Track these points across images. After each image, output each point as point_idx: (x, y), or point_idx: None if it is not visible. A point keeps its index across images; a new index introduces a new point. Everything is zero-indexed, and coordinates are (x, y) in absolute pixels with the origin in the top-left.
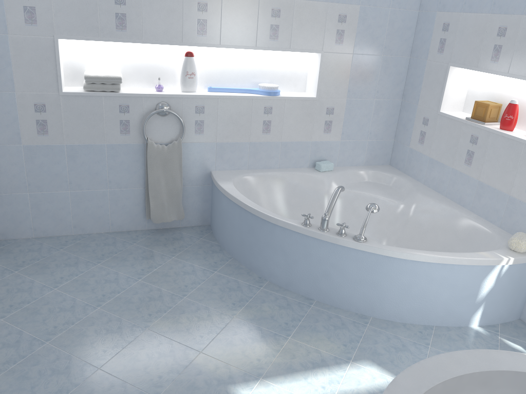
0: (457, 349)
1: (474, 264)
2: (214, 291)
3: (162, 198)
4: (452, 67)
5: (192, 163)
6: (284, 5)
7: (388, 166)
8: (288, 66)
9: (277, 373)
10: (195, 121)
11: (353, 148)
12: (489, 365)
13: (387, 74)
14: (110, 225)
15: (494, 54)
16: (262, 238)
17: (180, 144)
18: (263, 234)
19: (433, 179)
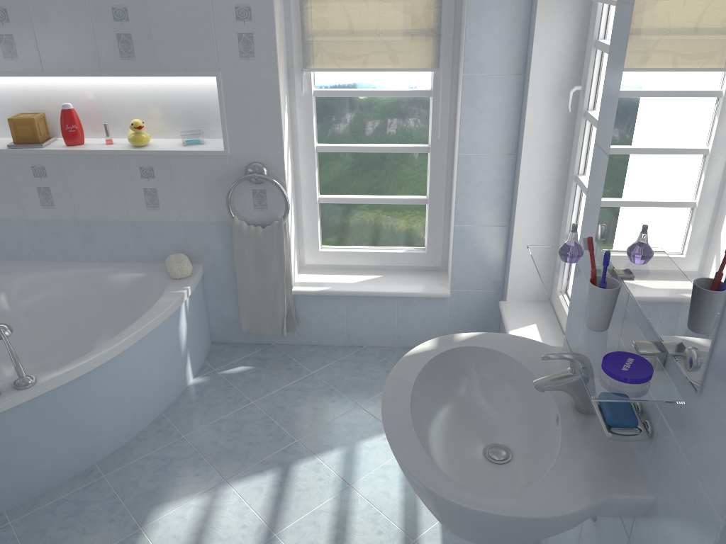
0: (207, 415)
1: (166, 318)
2: None
3: None
4: None
5: None
6: None
7: None
8: None
9: None
10: None
11: None
12: (406, 384)
13: None
14: None
15: (6, 48)
16: None
17: None
18: None
19: (2, 247)
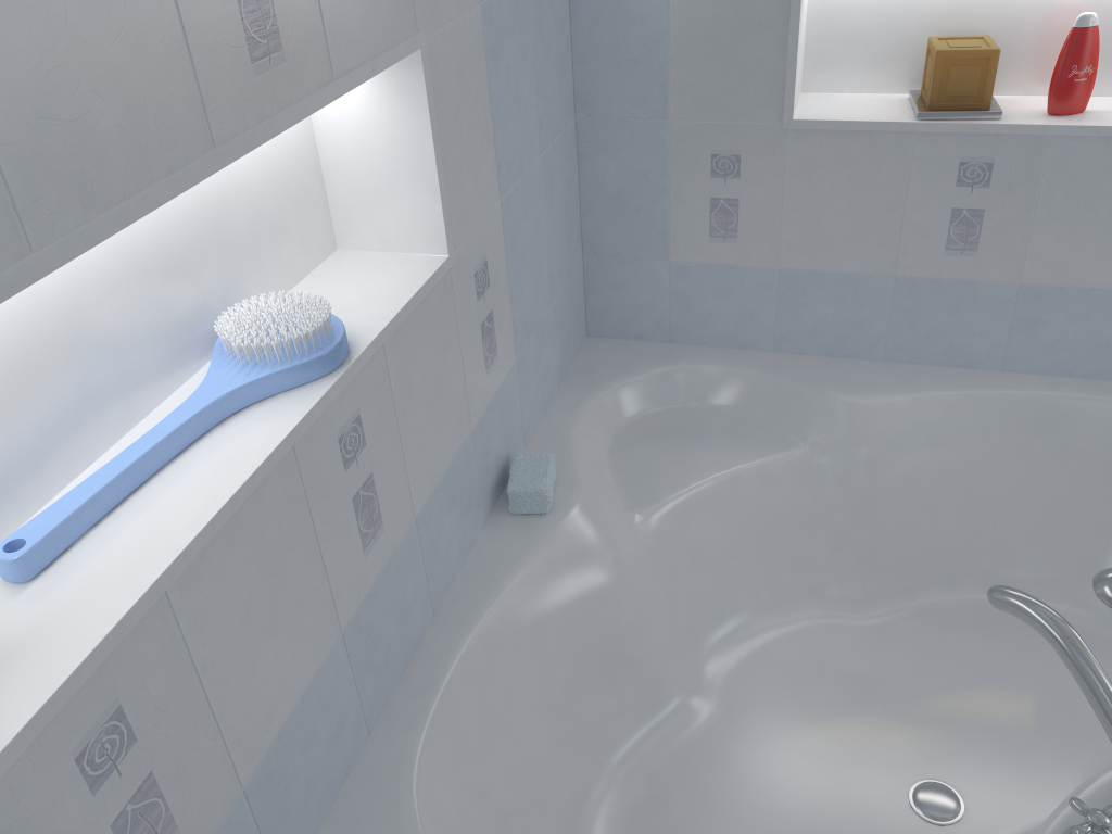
0: None
1: None
2: None
3: None
4: None
5: None
6: None
7: (596, 344)
8: (258, 167)
9: None
10: (118, 827)
11: (538, 355)
12: None
13: (545, 46)
14: None
15: None
16: None
17: None
18: None
19: (814, 329)
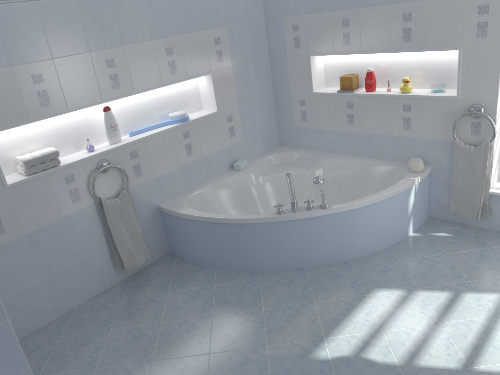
0: (415, 253)
1: (402, 191)
2: (229, 299)
3: (128, 246)
4: (312, 57)
5: (141, 204)
6: (173, 42)
7: (280, 147)
8: (184, 92)
9: (331, 328)
10: (133, 166)
11: (253, 141)
12: None
13: (259, 75)
14: (88, 292)
15: (345, 39)
16: (244, 239)
17: (129, 191)
18: (244, 235)
19: (325, 144)
